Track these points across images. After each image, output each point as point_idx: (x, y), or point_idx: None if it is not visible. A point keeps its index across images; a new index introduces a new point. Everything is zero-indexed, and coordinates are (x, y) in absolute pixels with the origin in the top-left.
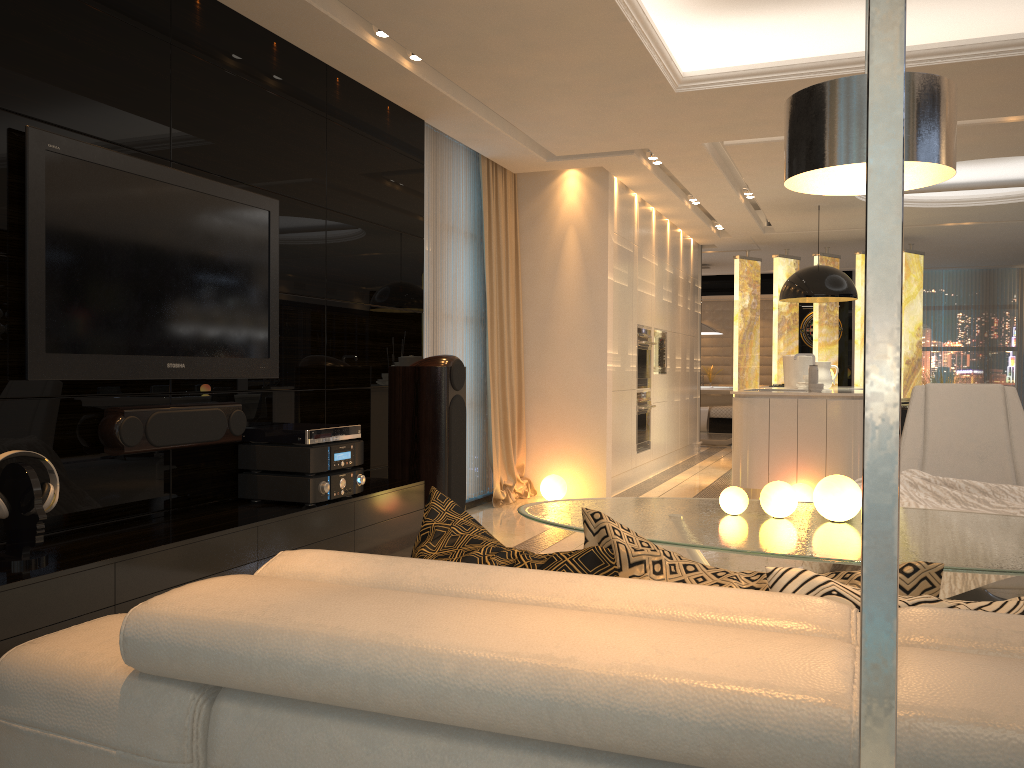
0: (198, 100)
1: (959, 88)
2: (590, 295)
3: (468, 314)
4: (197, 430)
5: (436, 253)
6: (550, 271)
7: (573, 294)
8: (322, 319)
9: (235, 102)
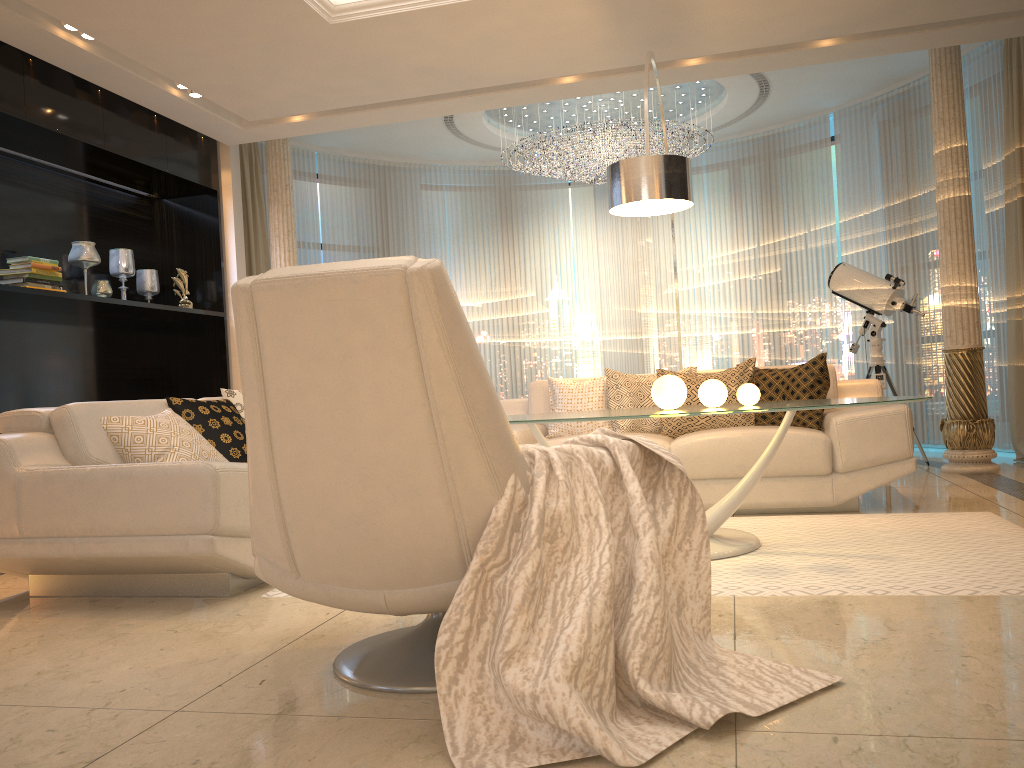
0: None
1: None
2: None
3: None
4: None
5: None
6: None
7: None
8: None
9: None
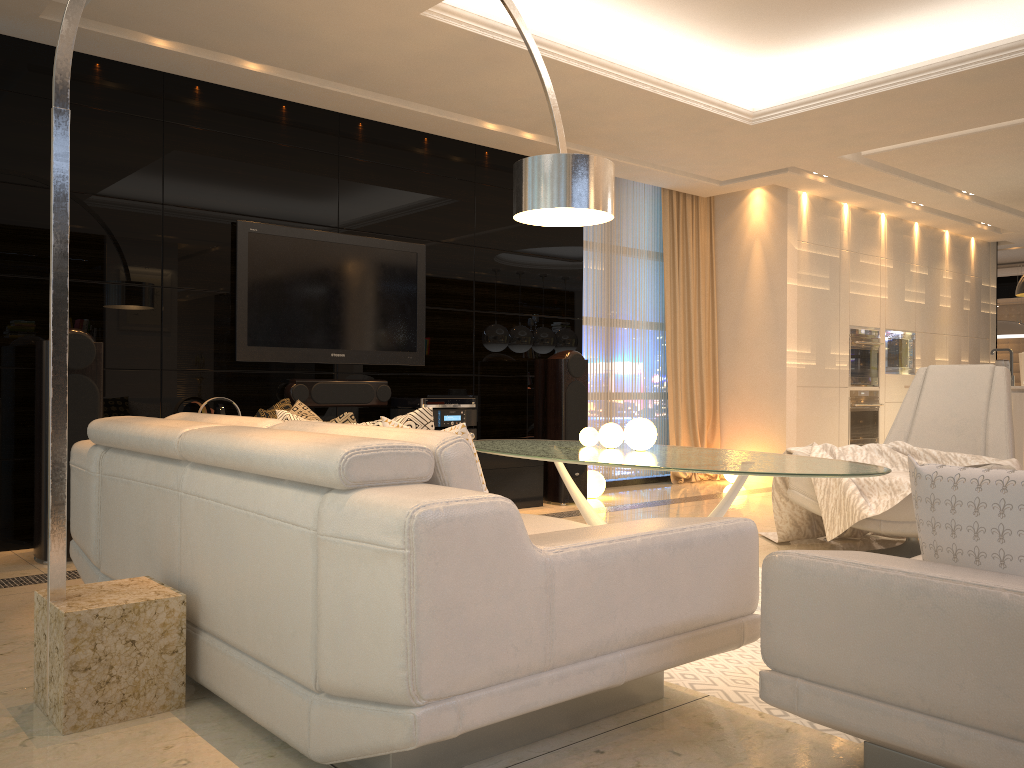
0: (360, 187)
1: (1018, 84)
2: (772, 300)
3: (652, 320)
4: (350, 396)
5: (611, 271)
6: (740, 280)
7: (758, 299)
8: (470, 325)
9: (390, 184)
